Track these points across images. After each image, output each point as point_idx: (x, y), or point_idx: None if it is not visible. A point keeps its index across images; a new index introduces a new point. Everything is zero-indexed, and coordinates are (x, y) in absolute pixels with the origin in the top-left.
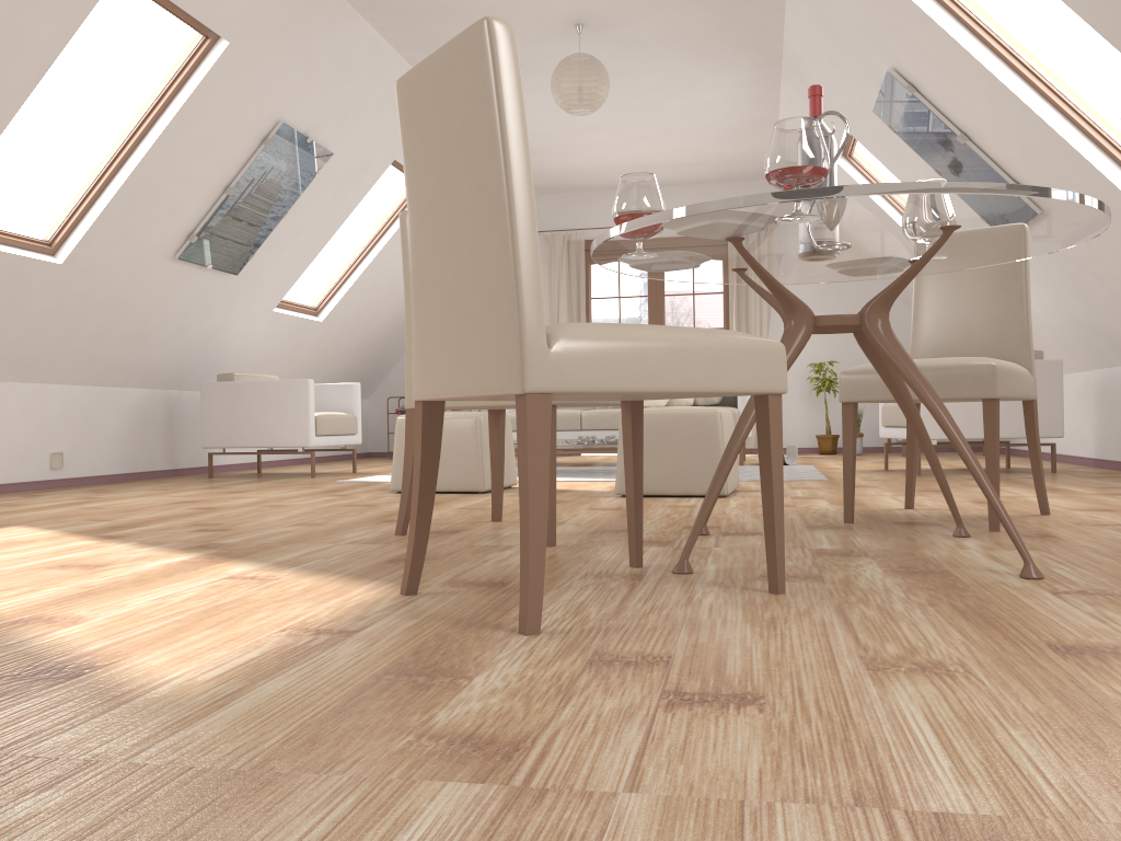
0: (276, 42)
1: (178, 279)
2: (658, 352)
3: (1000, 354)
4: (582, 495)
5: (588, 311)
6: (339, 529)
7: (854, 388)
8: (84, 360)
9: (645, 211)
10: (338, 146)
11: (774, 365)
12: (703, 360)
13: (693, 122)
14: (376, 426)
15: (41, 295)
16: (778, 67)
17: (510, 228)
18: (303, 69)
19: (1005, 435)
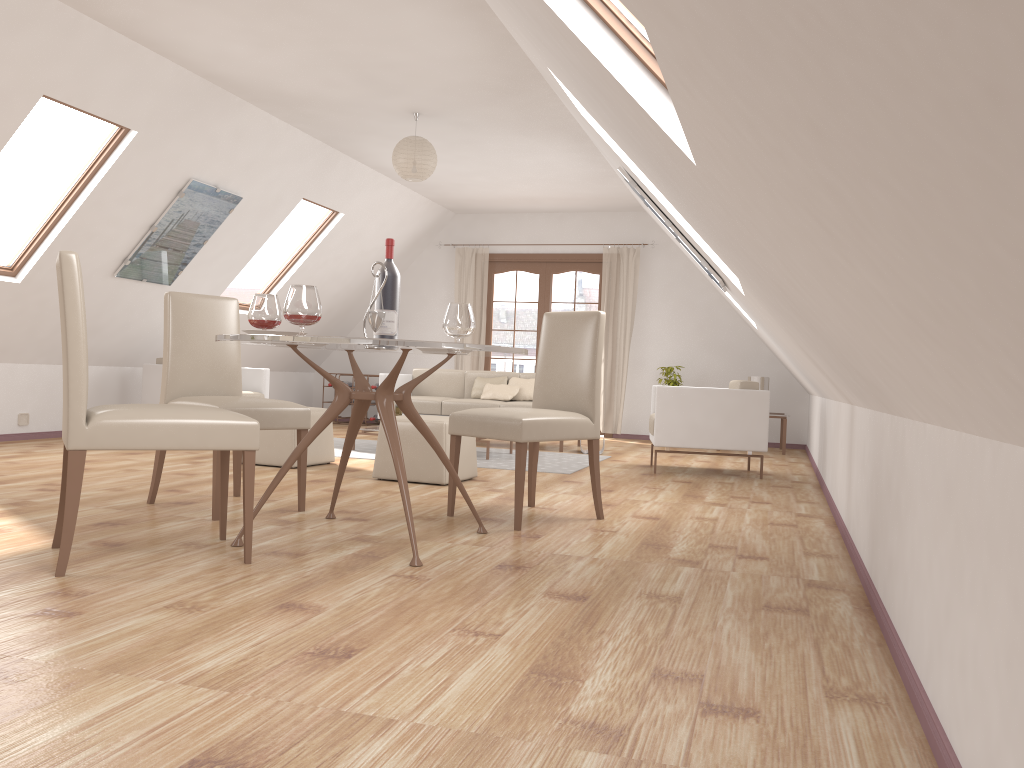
0: (178, 127)
1: (120, 290)
2: (163, 427)
3: (577, 405)
4: (356, 476)
5: (490, 312)
6: (125, 495)
7: (455, 425)
8: (48, 347)
9: (261, 319)
10: (248, 191)
11: (249, 434)
12: (195, 432)
13: (548, 173)
14: (319, 394)
15: (5, 304)
16: (590, 142)
17: (67, 362)
18: (206, 143)
19: (721, 447)
